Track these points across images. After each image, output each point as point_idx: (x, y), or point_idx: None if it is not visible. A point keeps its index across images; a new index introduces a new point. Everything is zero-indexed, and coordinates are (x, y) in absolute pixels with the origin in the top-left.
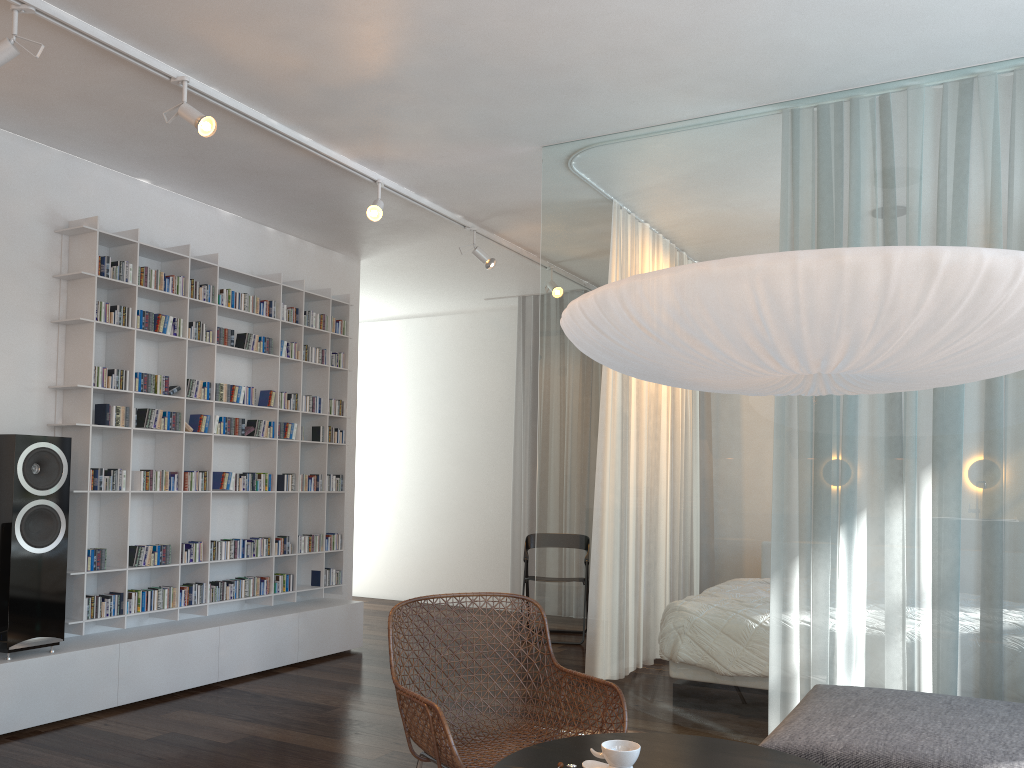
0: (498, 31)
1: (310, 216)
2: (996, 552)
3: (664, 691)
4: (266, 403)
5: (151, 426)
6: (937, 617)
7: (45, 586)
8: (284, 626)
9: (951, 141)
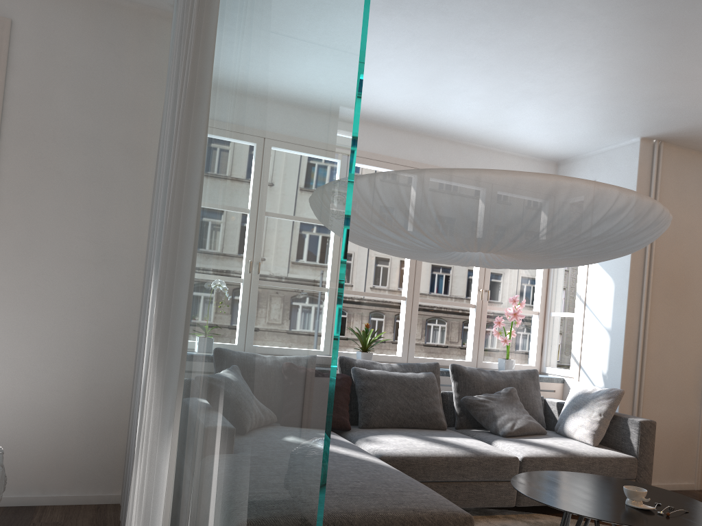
0: None
1: None
2: None
3: None
4: None
5: None
6: None
7: None
8: None
9: None
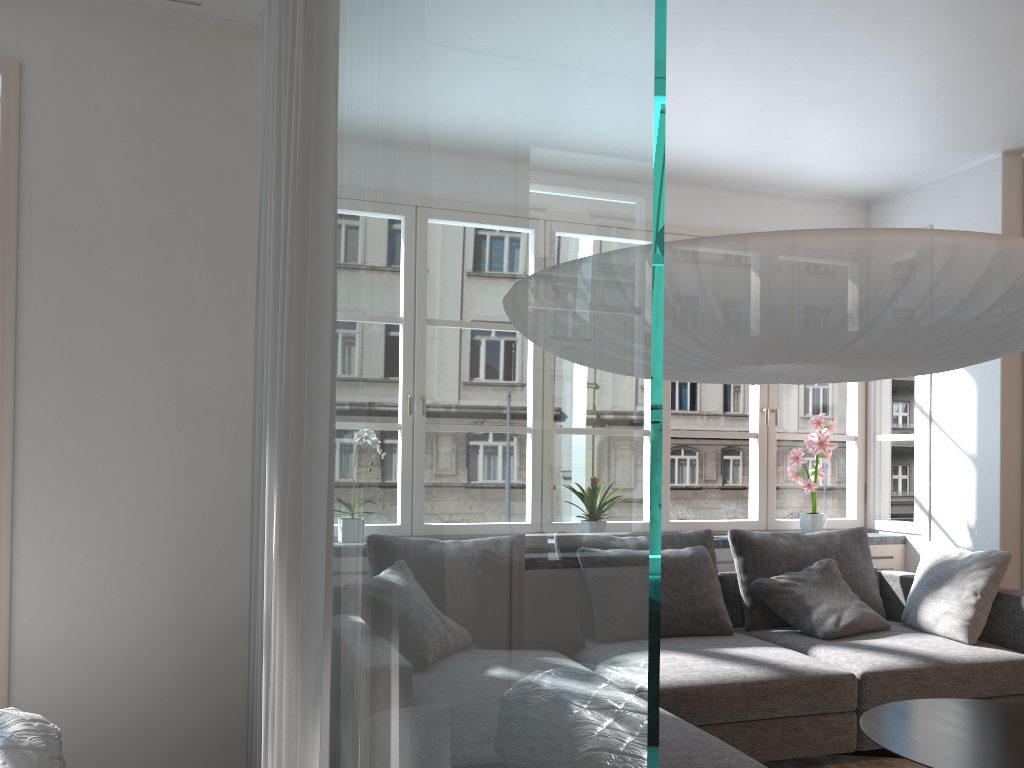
0: None
1: None
2: None
3: None
4: None
5: None
6: None
7: None
8: None
9: None
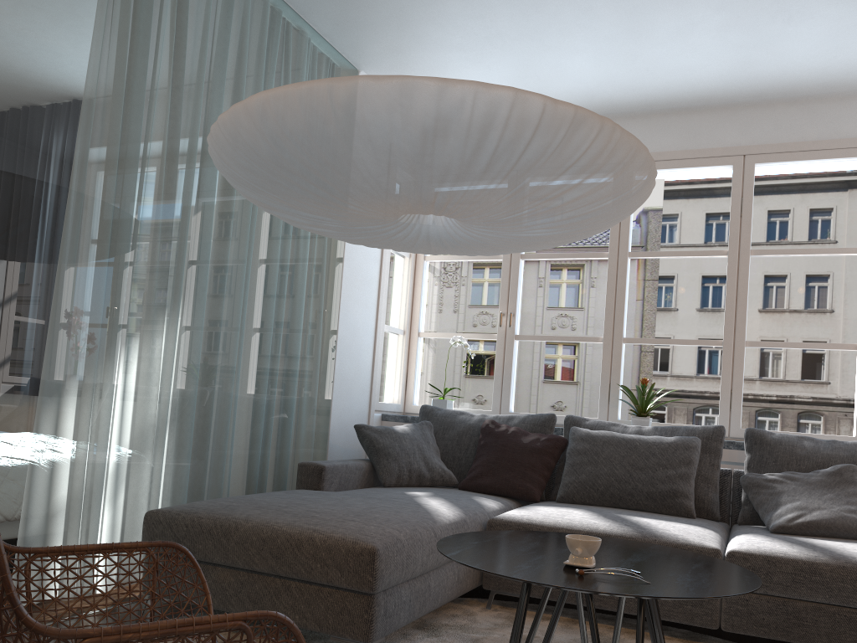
0: None
1: None
2: (226, 377)
3: None
4: None
5: None
6: (190, 434)
7: None
8: None
9: (236, 22)
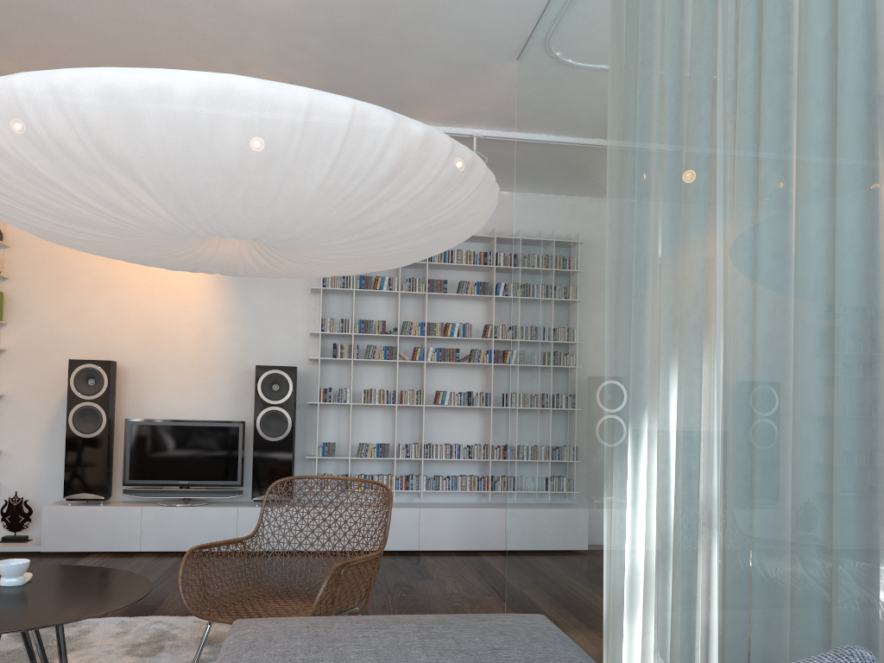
0: (301, 1)
1: (507, 175)
2: (699, 460)
3: (543, 607)
4: (483, 335)
5: (370, 357)
6: (661, 553)
7: (277, 462)
8: (488, 517)
9: None
